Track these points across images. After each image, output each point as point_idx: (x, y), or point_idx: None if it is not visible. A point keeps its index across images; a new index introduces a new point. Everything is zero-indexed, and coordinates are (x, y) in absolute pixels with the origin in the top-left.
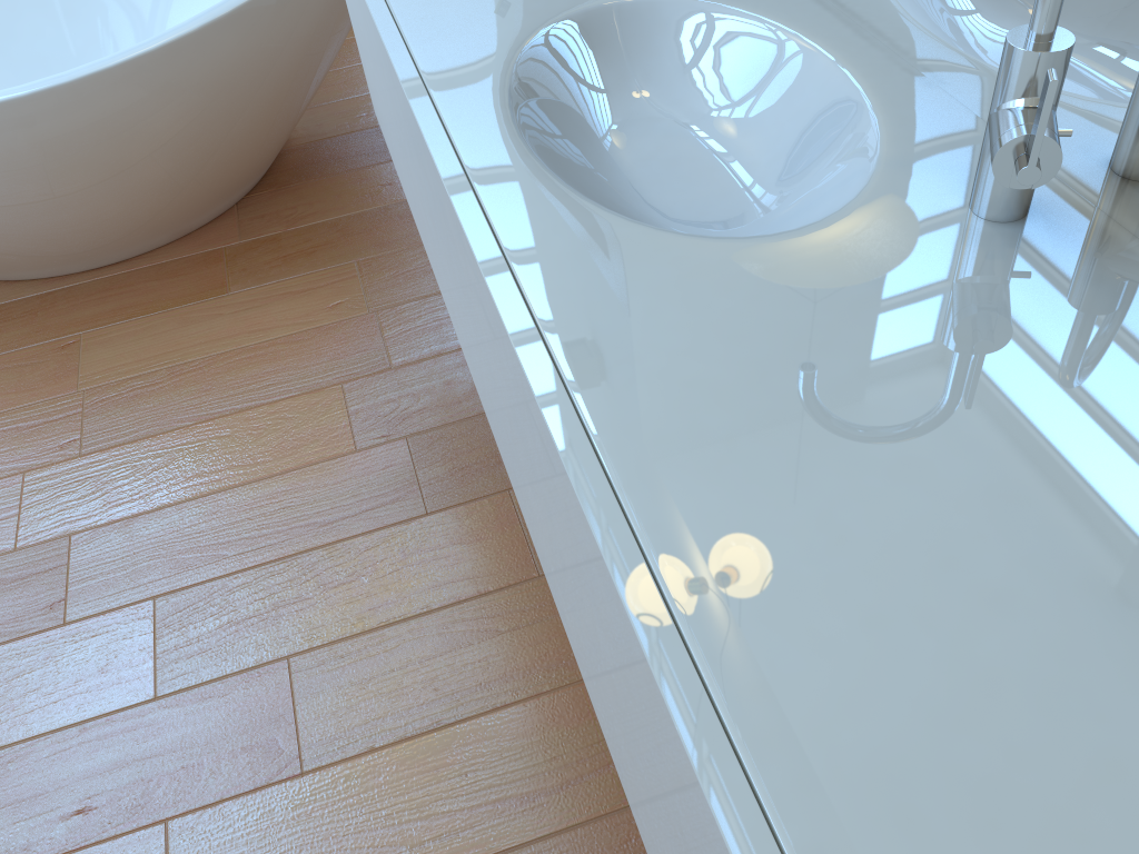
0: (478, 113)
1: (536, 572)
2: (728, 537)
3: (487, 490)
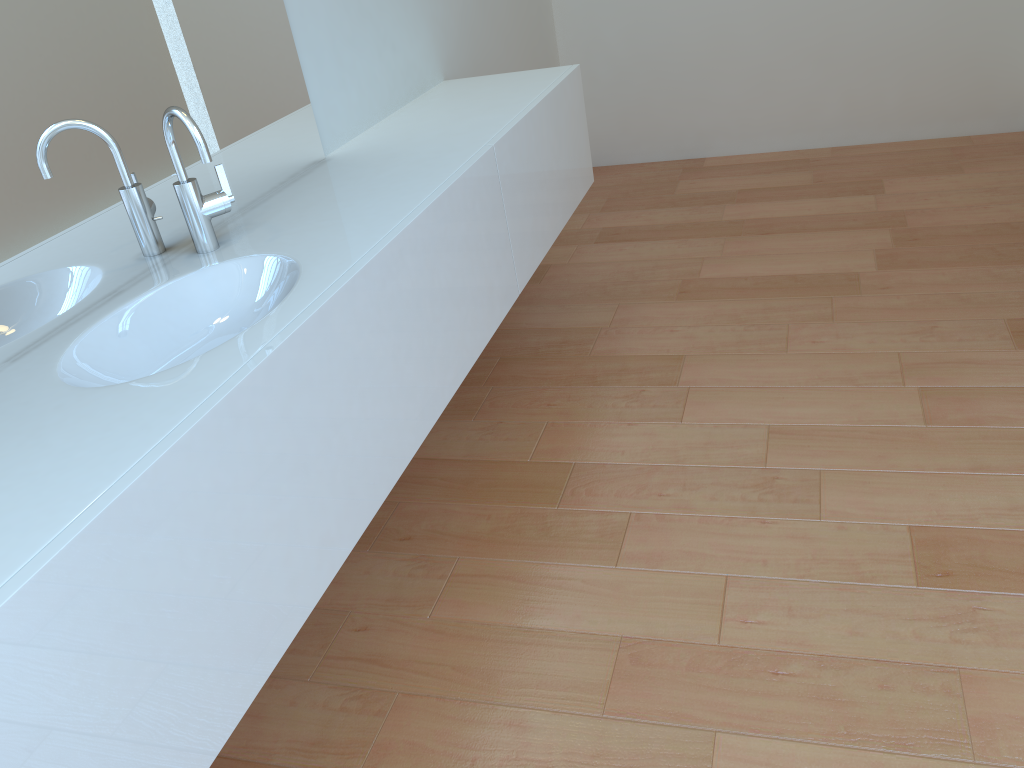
0: (268, 324)
1: (398, 696)
2: (403, 200)
3: None
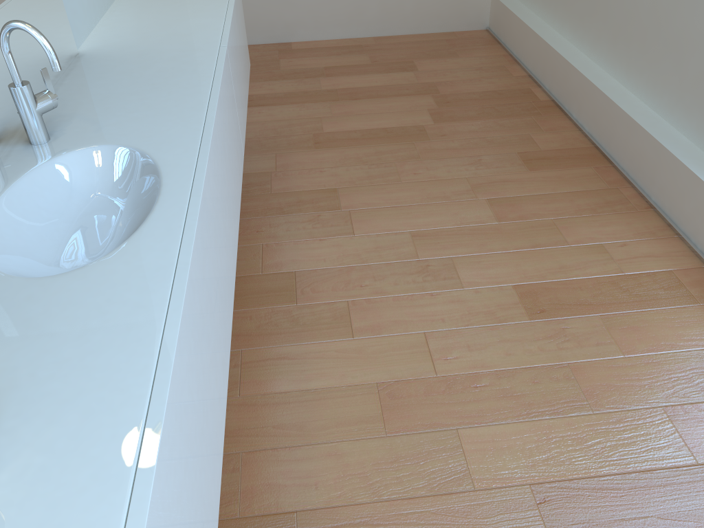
0: (169, 207)
1: (242, 455)
2: (191, 94)
3: (252, 520)
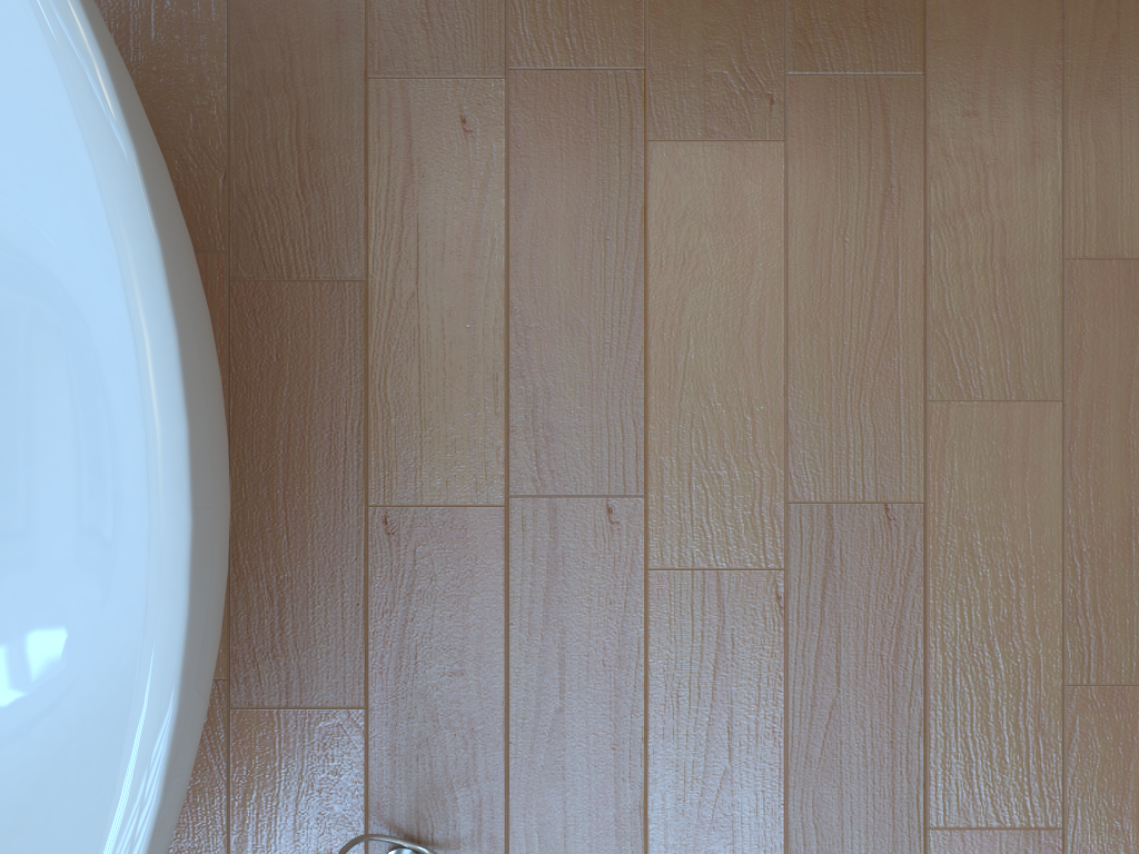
0: None
1: None
2: None
3: None
